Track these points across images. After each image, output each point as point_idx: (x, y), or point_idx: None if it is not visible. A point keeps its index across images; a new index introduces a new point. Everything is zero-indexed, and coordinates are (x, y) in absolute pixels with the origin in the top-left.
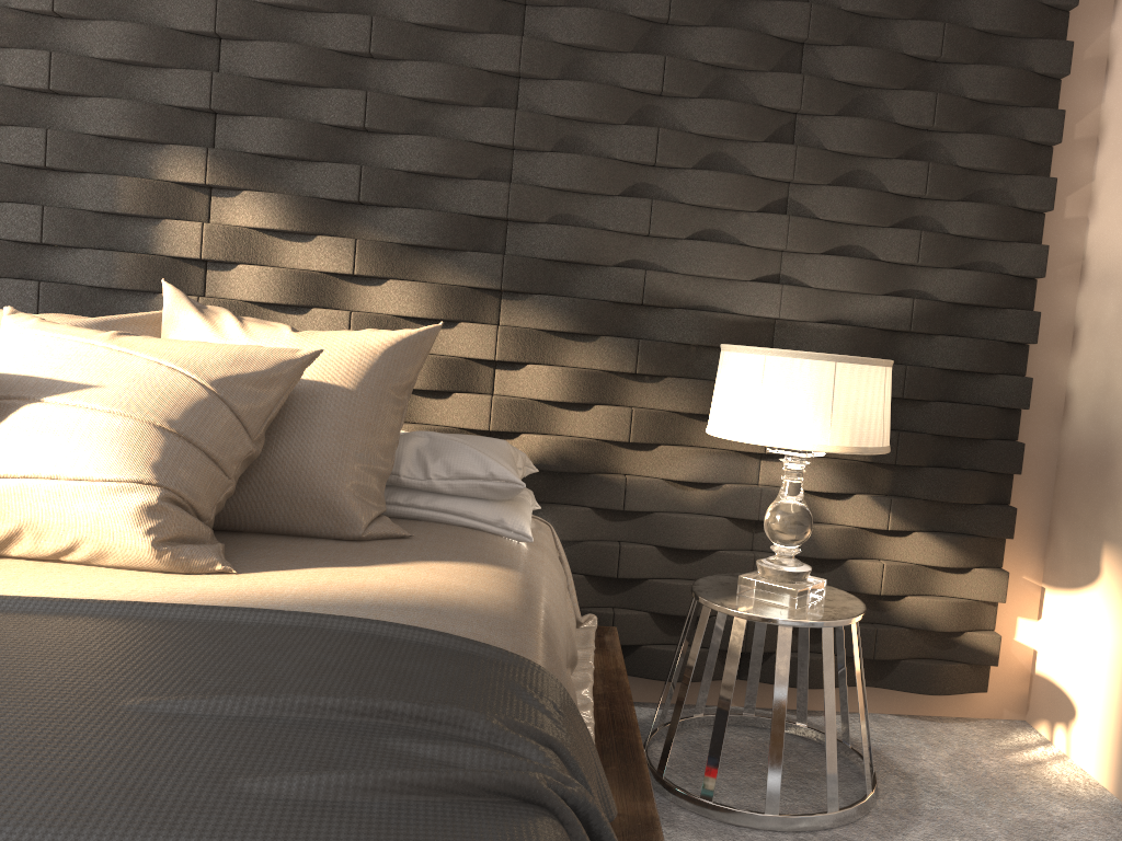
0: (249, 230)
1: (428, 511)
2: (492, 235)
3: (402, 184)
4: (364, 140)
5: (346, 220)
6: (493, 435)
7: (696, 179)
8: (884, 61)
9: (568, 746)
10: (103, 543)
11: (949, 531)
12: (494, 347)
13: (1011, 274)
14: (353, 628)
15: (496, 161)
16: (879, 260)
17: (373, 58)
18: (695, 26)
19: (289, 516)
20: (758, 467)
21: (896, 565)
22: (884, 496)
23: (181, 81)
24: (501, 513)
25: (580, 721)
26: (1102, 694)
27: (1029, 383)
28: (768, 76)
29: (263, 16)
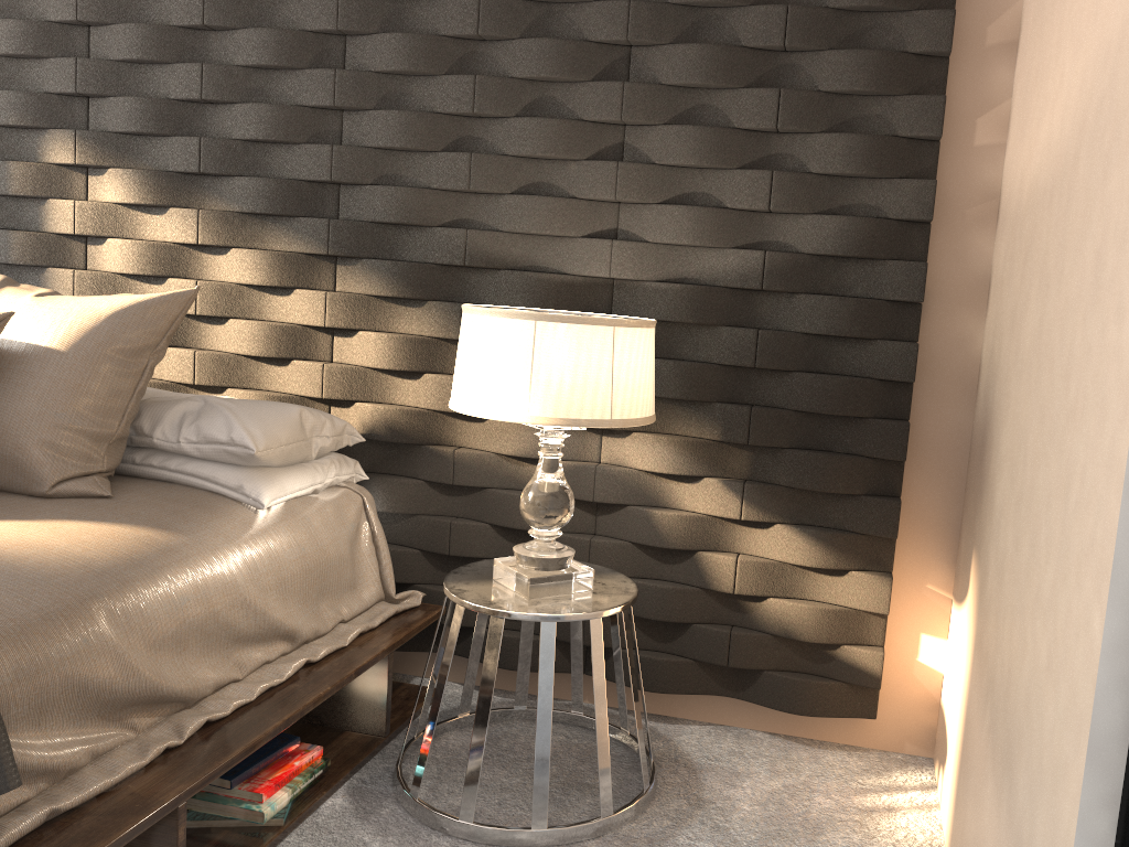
0: (115, 205)
1: (178, 474)
2: (325, 200)
3: (240, 153)
4: (209, 112)
5: (196, 192)
6: (333, 403)
7: (518, 127)
8: None
9: None
10: None
11: (822, 525)
12: (324, 314)
13: (891, 217)
14: None
15: (326, 124)
16: (727, 207)
17: (214, 30)
18: None
19: None
20: (599, 443)
21: (753, 561)
22: (739, 481)
23: (55, 69)
24: (243, 478)
25: None
26: (956, 736)
27: (914, 351)
28: (593, 6)
29: (118, 0)
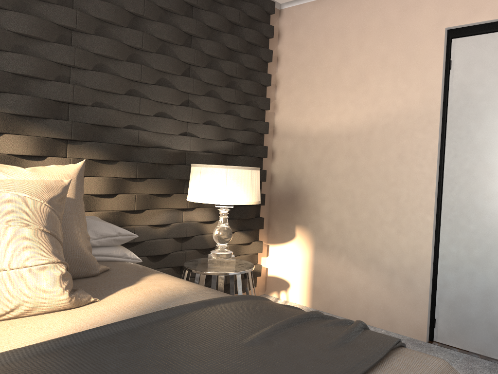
0: None
1: None
2: (62, 111)
3: (10, 80)
4: None
5: None
6: None
7: (157, 89)
8: (221, 48)
9: None
10: (38, 301)
11: (244, 229)
12: None
13: (259, 132)
14: (221, 301)
15: (63, 72)
16: (221, 126)
17: None
18: (152, 20)
19: None
20: (182, 214)
21: (231, 245)
22: None
23: None
24: (123, 251)
25: None
26: (301, 276)
27: (265, 172)
28: (181, 47)
29: None
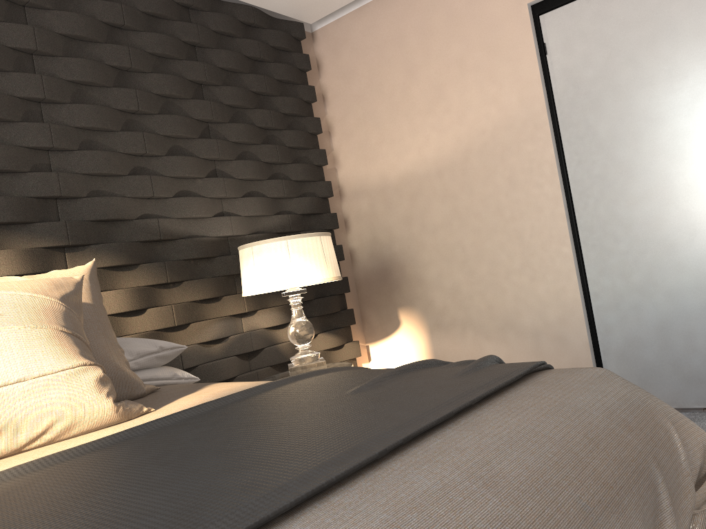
0: None
1: None
2: (49, 210)
3: None
4: None
5: None
6: None
7: (170, 161)
8: (244, 94)
9: None
10: (75, 416)
11: (330, 329)
12: None
13: (320, 196)
14: (312, 375)
15: (39, 159)
16: (267, 197)
17: None
18: (145, 72)
19: None
20: (241, 322)
21: None
22: None
23: None
24: (171, 370)
25: None
26: None
27: (341, 247)
28: (191, 101)
29: None
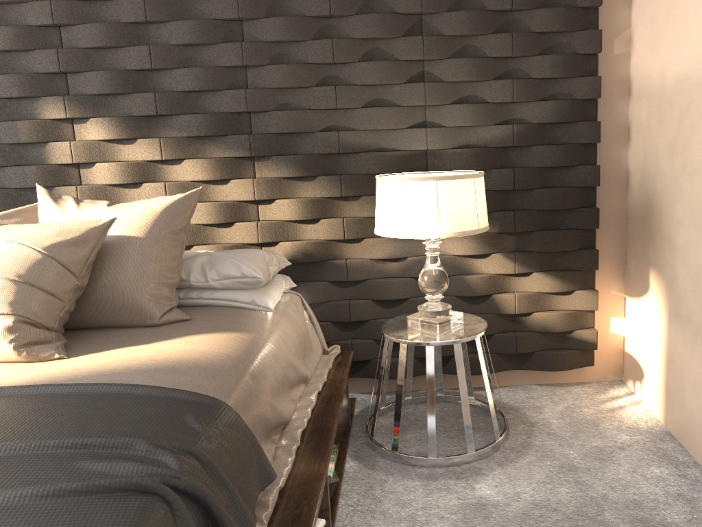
0: (98, 142)
1: (210, 300)
2: (242, 123)
3: (182, 100)
4: (155, 76)
5: (154, 127)
6: (263, 245)
7: (361, 68)
8: None
9: (211, 449)
10: None
11: (557, 269)
12: (253, 192)
13: (578, 98)
14: (103, 390)
15: (236, 76)
16: (488, 102)
17: (151, 23)
18: None
19: (114, 316)
20: None
21: (524, 294)
22: (511, 253)
23: (41, 57)
24: (253, 296)
25: (243, 429)
26: (655, 363)
27: (598, 169)
28: None
29: (80, 8)
